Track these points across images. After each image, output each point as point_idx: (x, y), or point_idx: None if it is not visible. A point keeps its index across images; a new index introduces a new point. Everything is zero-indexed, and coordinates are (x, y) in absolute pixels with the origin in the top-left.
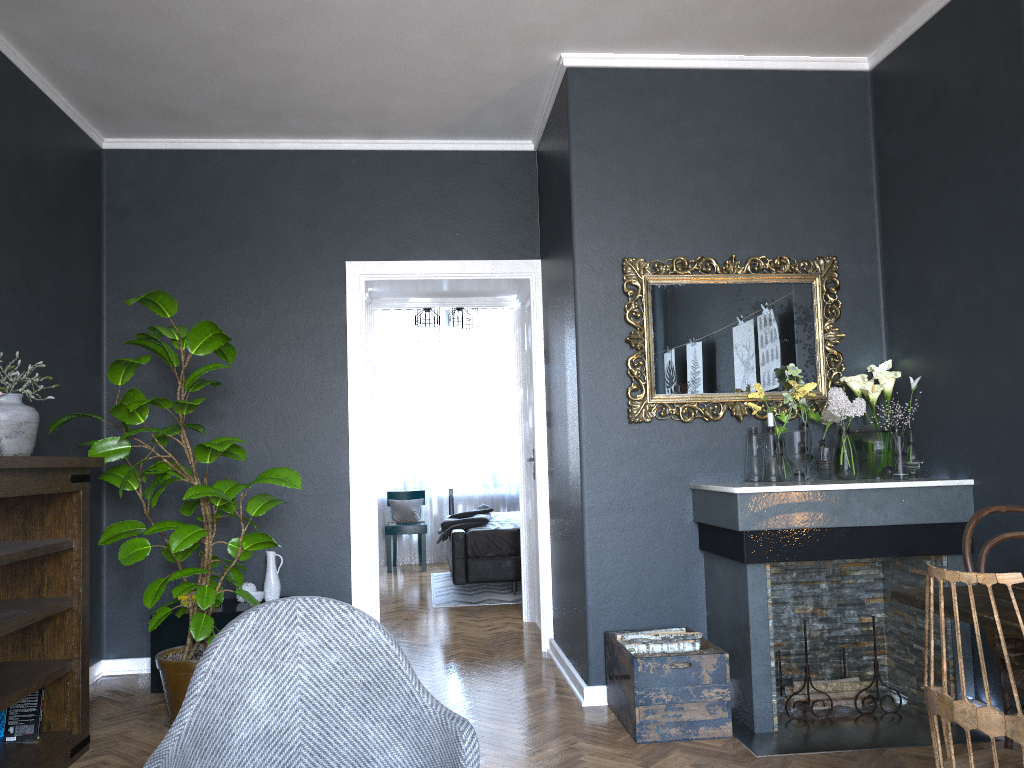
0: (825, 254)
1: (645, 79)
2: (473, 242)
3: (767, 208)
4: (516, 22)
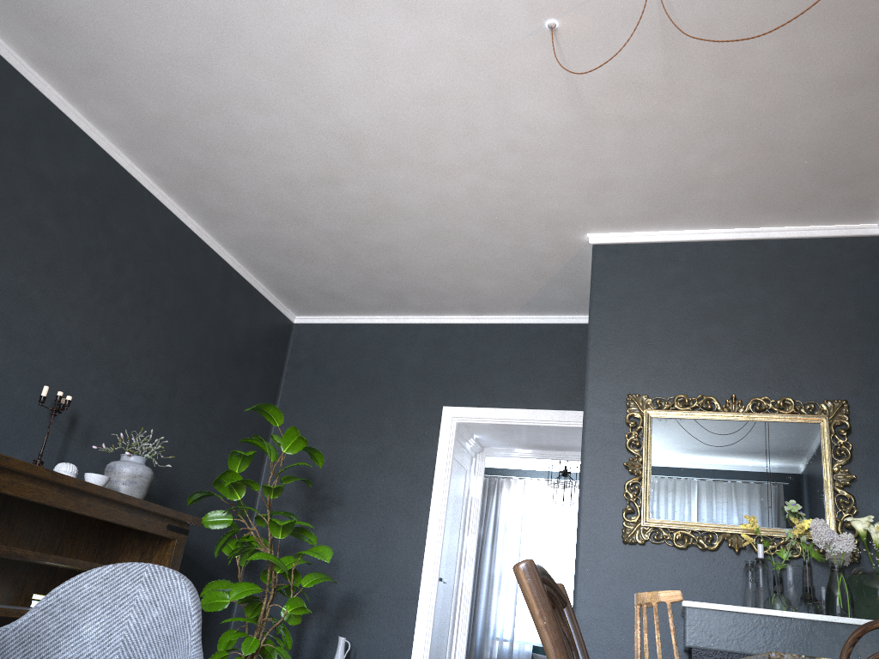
0: (835, 398)
1: (659, 250)
2: (547, 395)
3: (773, 355)
4: (538, 209)
